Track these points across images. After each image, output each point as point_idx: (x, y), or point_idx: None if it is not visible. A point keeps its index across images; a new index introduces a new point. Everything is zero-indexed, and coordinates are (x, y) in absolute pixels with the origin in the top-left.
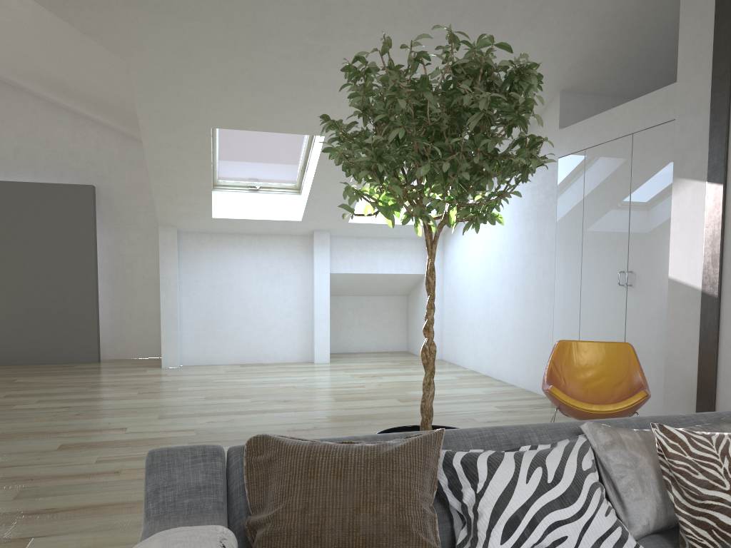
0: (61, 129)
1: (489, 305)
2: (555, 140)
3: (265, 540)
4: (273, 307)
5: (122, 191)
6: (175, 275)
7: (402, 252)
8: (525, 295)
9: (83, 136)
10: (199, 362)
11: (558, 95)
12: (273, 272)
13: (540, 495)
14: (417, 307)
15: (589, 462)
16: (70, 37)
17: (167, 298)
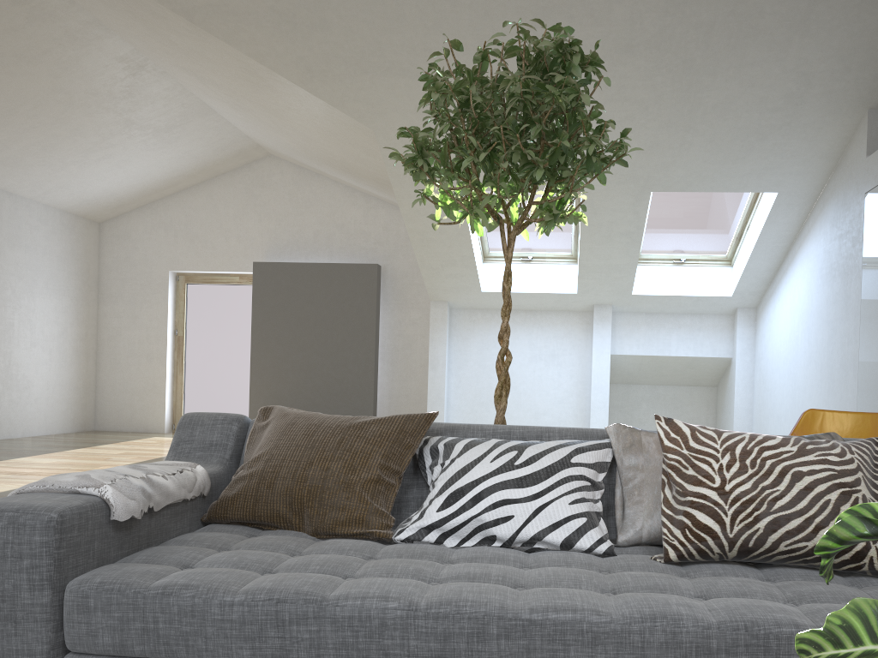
0: (355, 211)
1: (795, 391)
2: (862, 171)
3: (233, 483)
4: (546, 391)
5: (406, 270)
6: (443, 352)
7: (703, 331)
8: (829, 374)
9: (374, 217)
10: None
11: (866, 115)
12: (548, 352)
13: (498, 473)
14: (725, 400)
15: (590, 458)
16: (325, 111)
17: (434, 377)
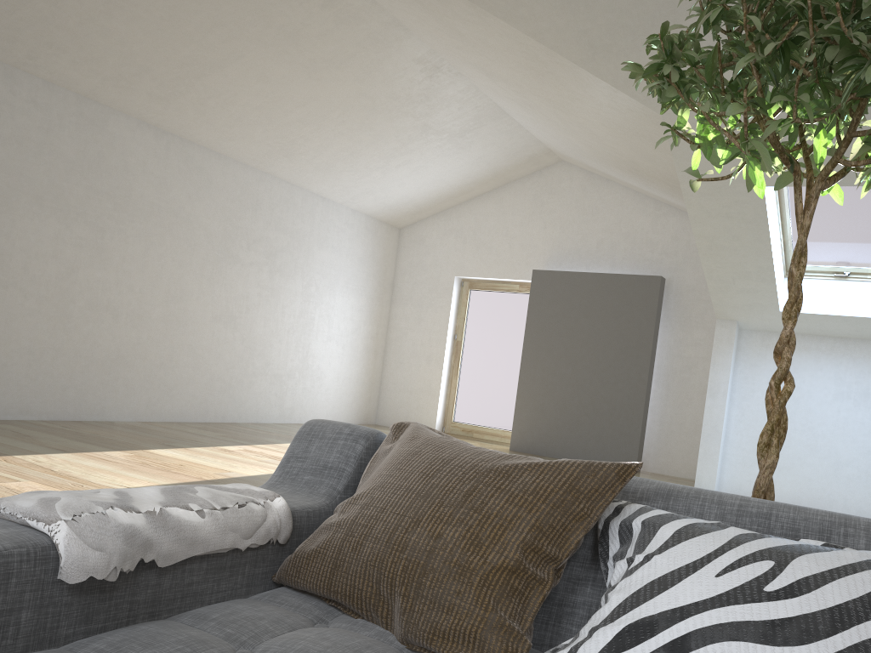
0: (643, 219)
1: None
2: None
3: (318, 532)
4: (852, 437)
5: (693, 284)
6: (726, 379)
7: None
8: None
9: (663, 225)
10: (741, 492)
11: None
12: (859, 389)
13: (726, 604)
14: None
15: None
16: (608, 96)
17: (712, 406)
